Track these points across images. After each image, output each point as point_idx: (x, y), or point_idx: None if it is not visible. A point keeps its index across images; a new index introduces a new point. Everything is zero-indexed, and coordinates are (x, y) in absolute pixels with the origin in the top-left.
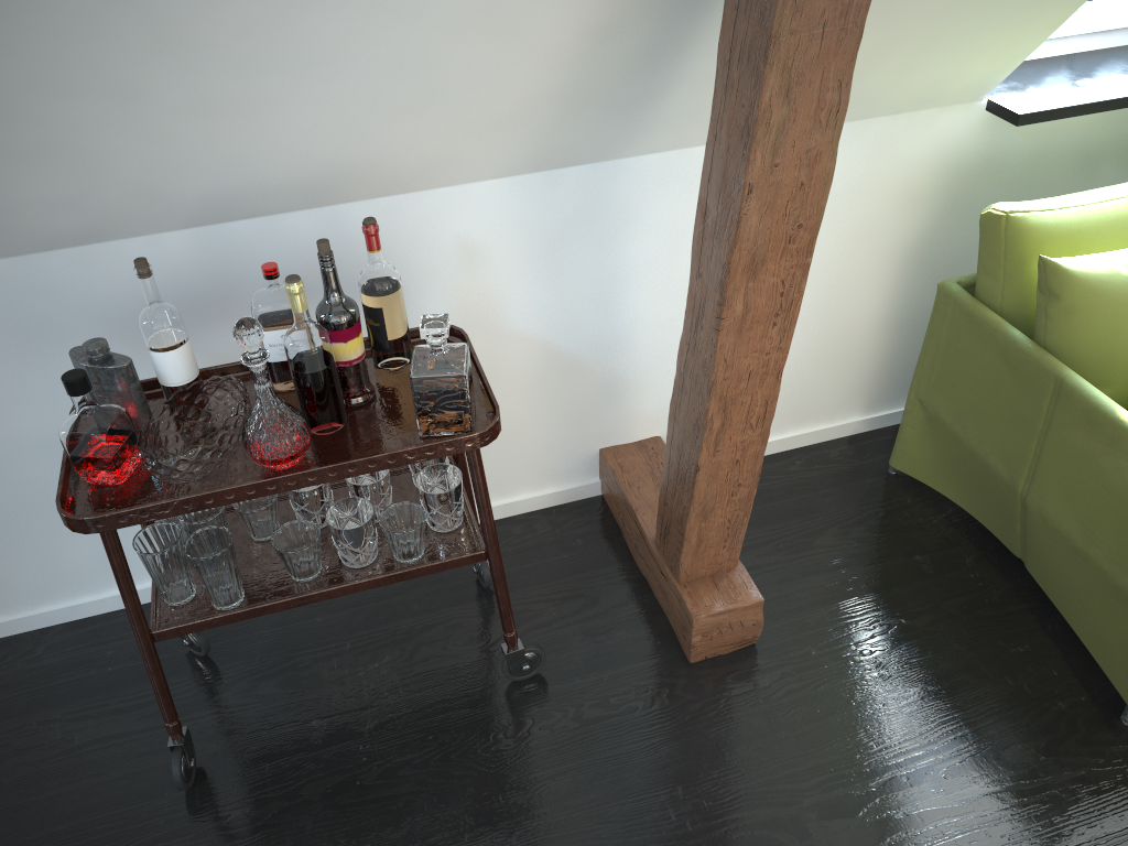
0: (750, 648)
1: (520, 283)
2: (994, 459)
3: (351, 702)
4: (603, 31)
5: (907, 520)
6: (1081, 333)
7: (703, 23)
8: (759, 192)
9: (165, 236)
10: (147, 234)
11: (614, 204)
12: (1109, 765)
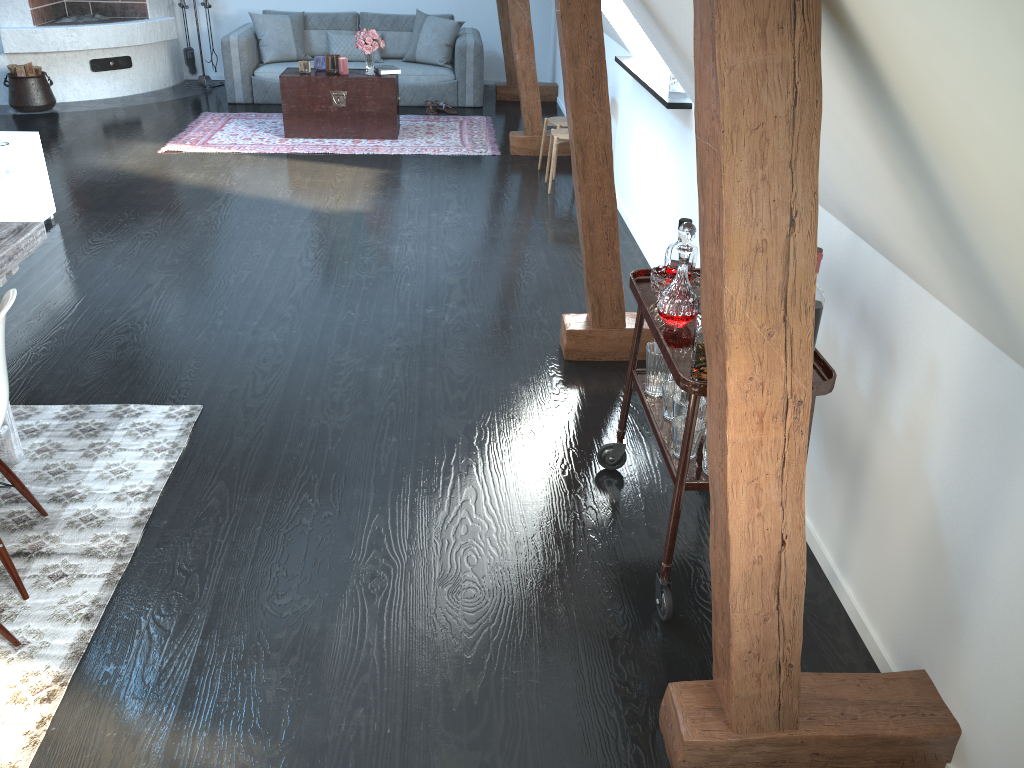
0: None
1: (945, 435)
2: None
3: (654, 529)
4: (894, 170)
5: None
6: None
7: (950, 208)
8: (703, 276)
9: (843, 228)
10: (839, 220)
11: (1023, 428)
12: None
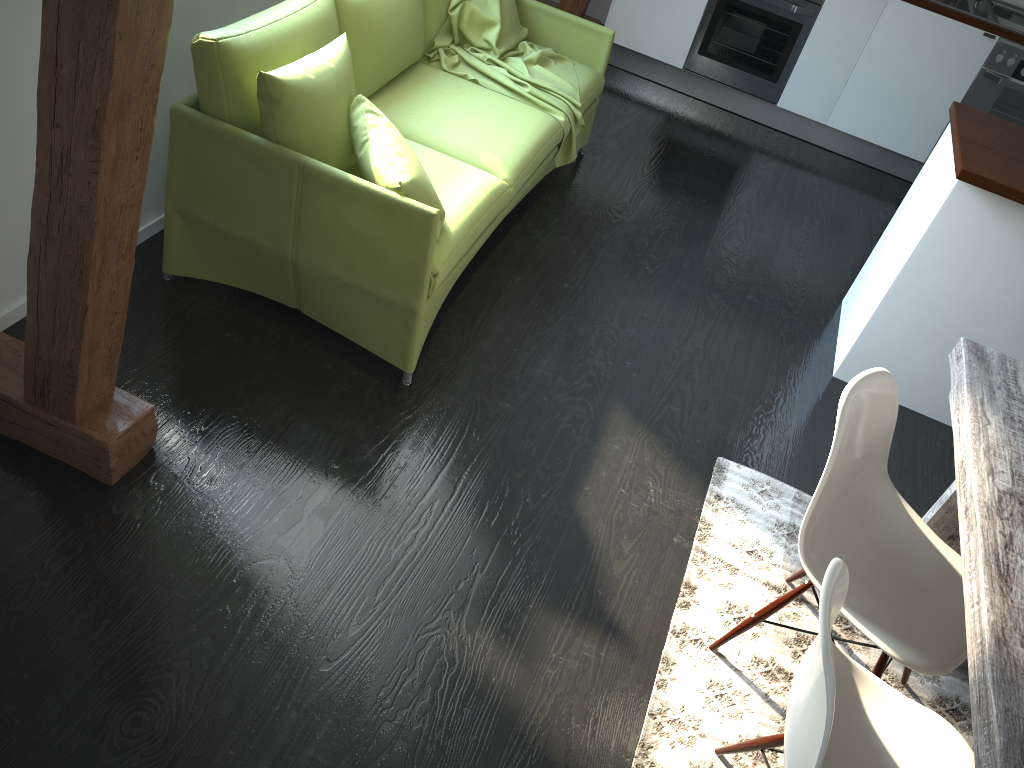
0: (152, 451)
1: None
2: (262, 239)
3: None
4: None
5: (202, 311)
6: (300, 127)
7: None
8: (126, 39)
9: None
10: None
11: None
12: (412, 411)
